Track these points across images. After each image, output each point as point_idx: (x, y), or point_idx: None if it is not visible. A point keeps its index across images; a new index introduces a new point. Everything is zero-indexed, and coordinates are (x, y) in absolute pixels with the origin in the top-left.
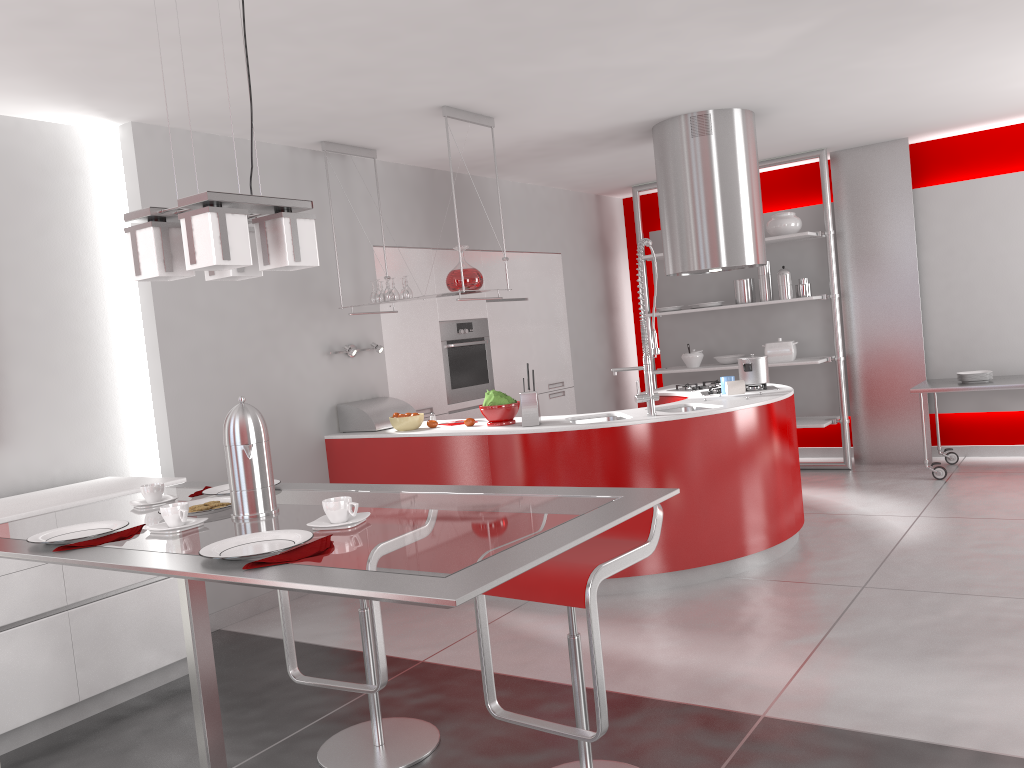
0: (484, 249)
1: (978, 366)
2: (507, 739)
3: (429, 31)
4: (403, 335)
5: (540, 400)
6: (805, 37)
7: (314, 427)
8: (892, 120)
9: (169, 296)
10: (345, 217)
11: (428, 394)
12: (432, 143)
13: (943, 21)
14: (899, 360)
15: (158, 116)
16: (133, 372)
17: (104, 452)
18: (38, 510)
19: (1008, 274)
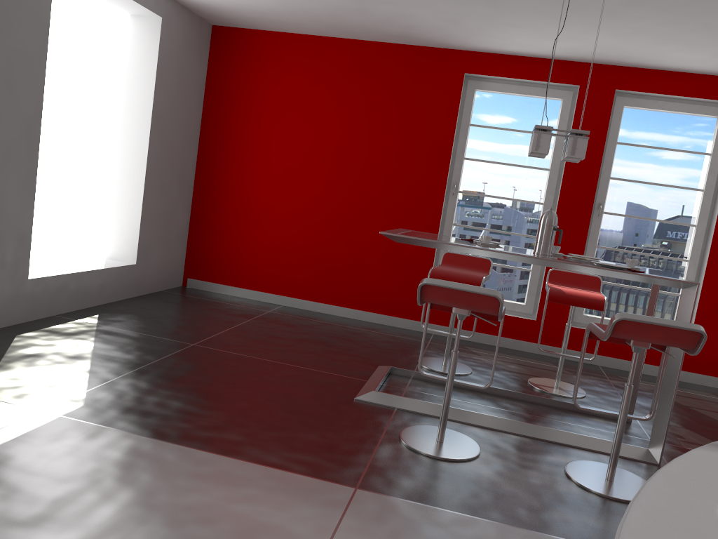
0: None
1: None
2: (529, 481)
3: None
4: None
5: None
6: None
7: None
8: None
9: None
10: None
11: None
12: None
13: None
14: None
15: None
16: None
17: None
18: None
19: None
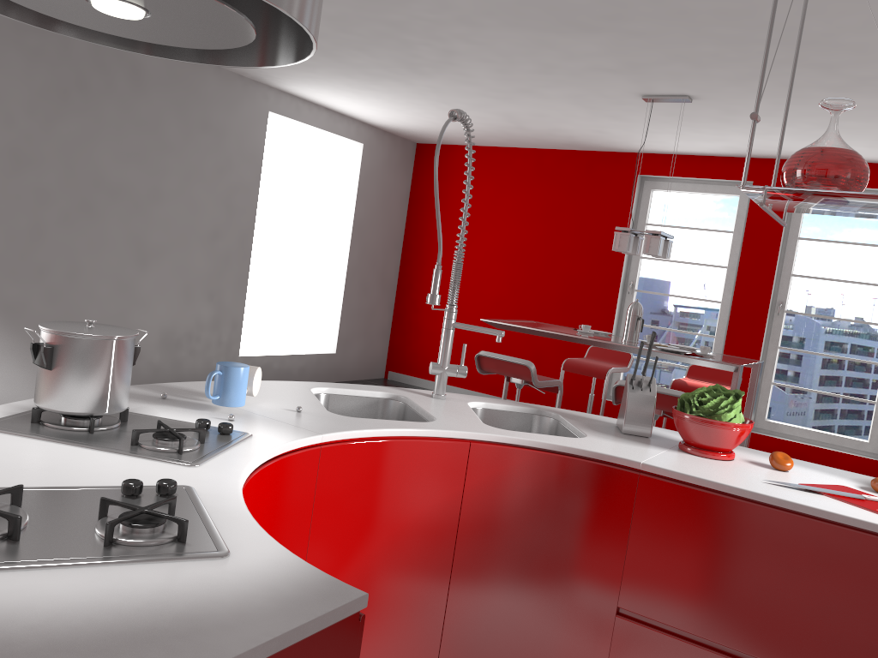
0: None
1: None
2: None
3: (683, 8)
4: None
5: None
6: None
7: None
8: None
9: None
10: None
11: None
12: None
13: None
14: None
15: None
16: None
17: None
18: None
19: None
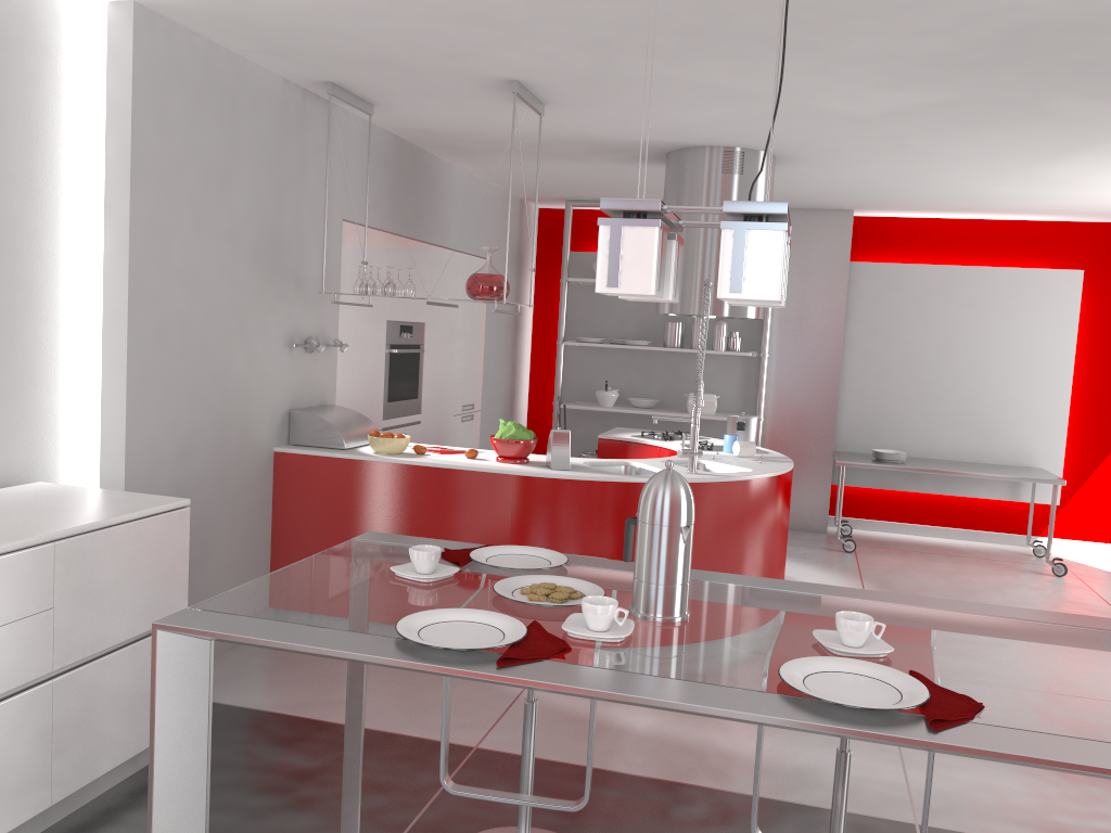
0: (432, 242)
1: (882, 444)
2: None
3: (623, 3)
4: (356, 332)
5: (454, 423)
6: (920, 107)
7: (266, 436)
8: (866, 193)
9: (146, 247)
10: (323, 179)
11: (368, 406)
12: (443, 113)
13: (1034, 123)
14: (811, 428)
15: (177, 4)
16: (75, 340)
17: (30, 446)
18: (36, 537)
19: (922, 360)
